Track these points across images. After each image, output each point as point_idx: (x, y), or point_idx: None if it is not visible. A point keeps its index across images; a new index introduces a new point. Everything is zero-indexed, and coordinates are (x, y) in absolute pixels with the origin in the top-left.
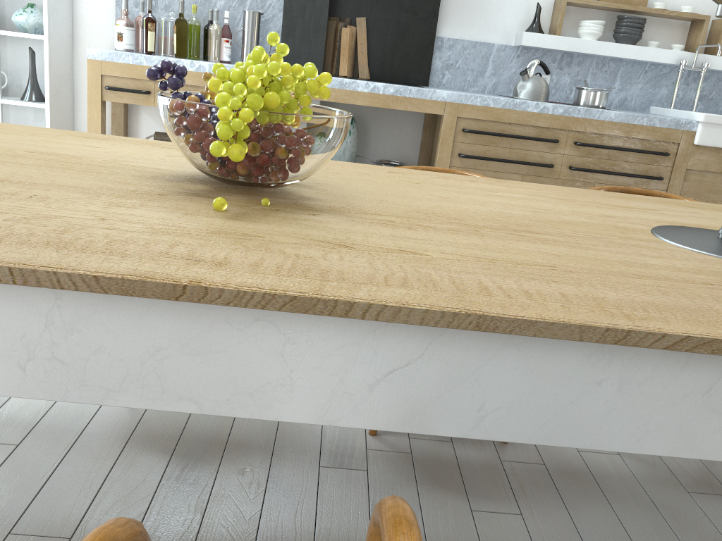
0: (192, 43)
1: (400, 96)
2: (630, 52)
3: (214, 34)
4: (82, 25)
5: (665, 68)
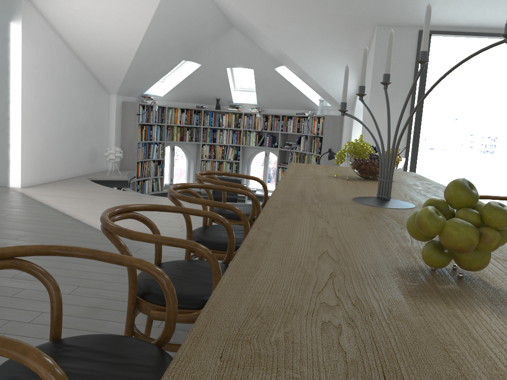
0: None
1: None
2: None
3: None
4: None
5: None
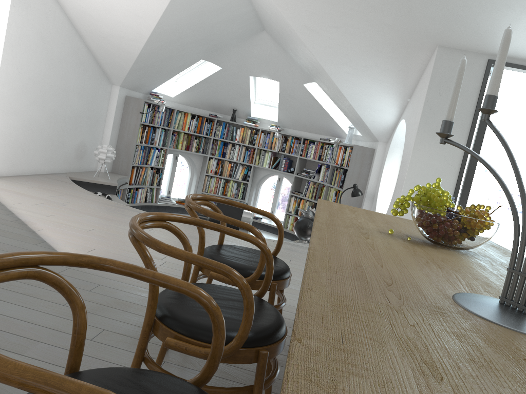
0: None
1: None
2: None
3: None
4: None
5: None
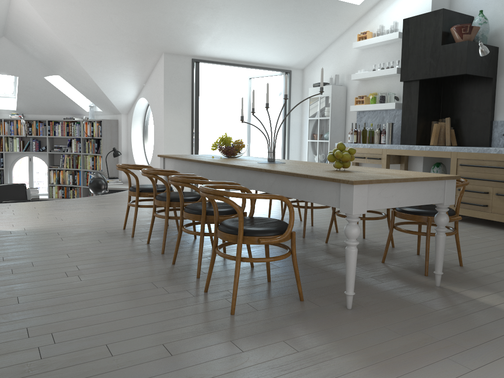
0: (369, 137)
1: (431, 151)
2: None
3: (375, 133)
4: (347, 135)
5: None
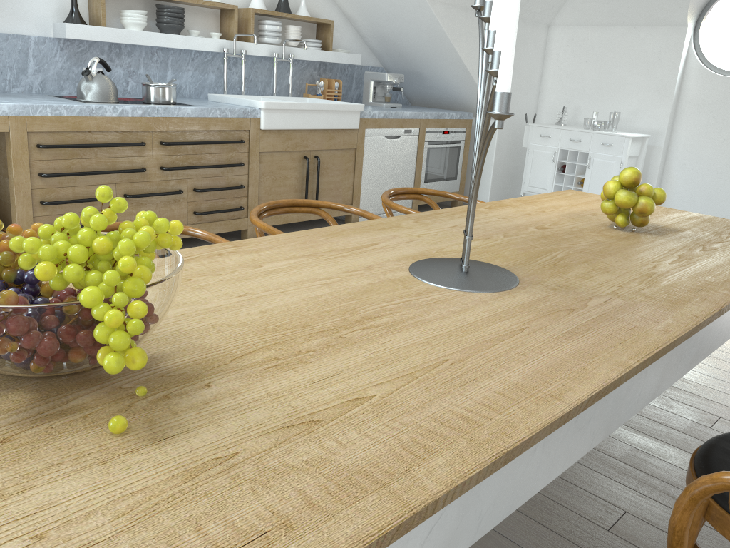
0: None
1: None
2: (178, 42)
3: None
4: None
5: (208, 55)
